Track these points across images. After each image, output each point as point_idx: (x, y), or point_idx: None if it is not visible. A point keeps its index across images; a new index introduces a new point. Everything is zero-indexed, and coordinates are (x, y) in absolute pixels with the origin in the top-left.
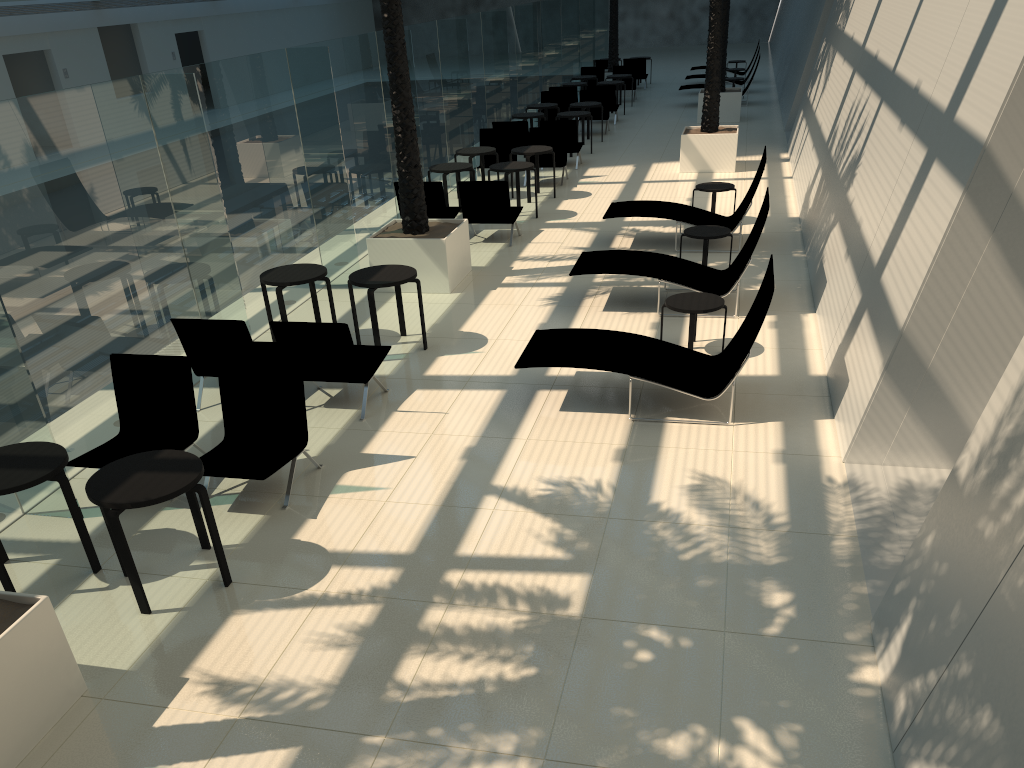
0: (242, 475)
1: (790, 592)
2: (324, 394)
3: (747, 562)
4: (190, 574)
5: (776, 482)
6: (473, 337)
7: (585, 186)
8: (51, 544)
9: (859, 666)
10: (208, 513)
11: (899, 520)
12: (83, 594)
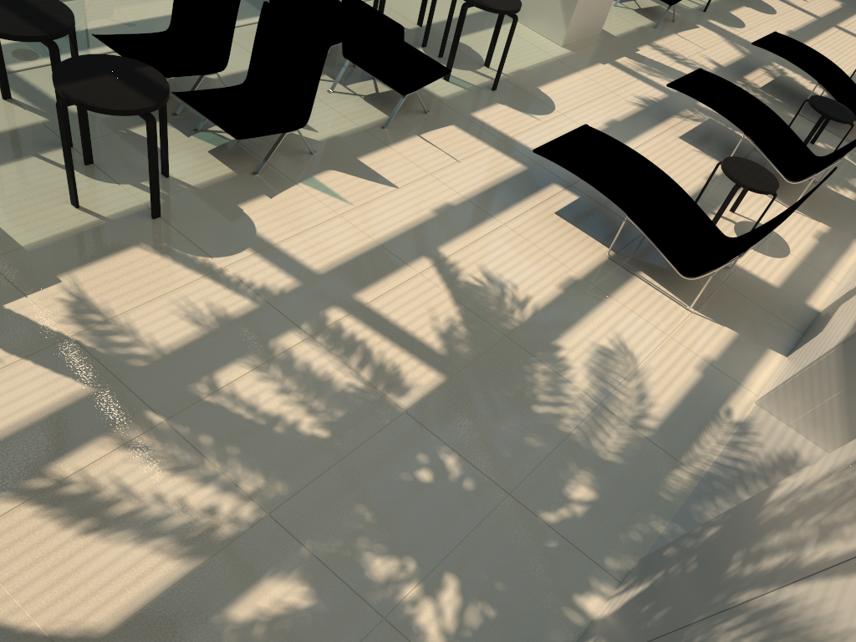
0: (224, 125)
1: (596, 493)
2: (373, 86)
3: (585, 445)
4: (134, 191)
5: (679, 387)
6: (543, 101)
7: (777, 2)
8: (52, 103)
9: (592, 592)
10: (151, 145)
11: (752, 485)
12: (41, 162)
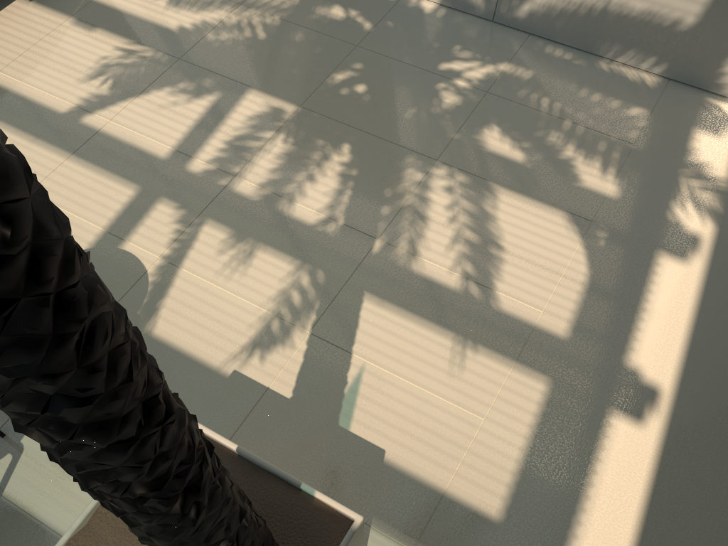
0: None
1: (334, 5)
2: None
3: (289, 11)
4: None
5: None
6: None
7: None
8: None
9: (419, 6)
10: None
11: None
12: (13, 480)
